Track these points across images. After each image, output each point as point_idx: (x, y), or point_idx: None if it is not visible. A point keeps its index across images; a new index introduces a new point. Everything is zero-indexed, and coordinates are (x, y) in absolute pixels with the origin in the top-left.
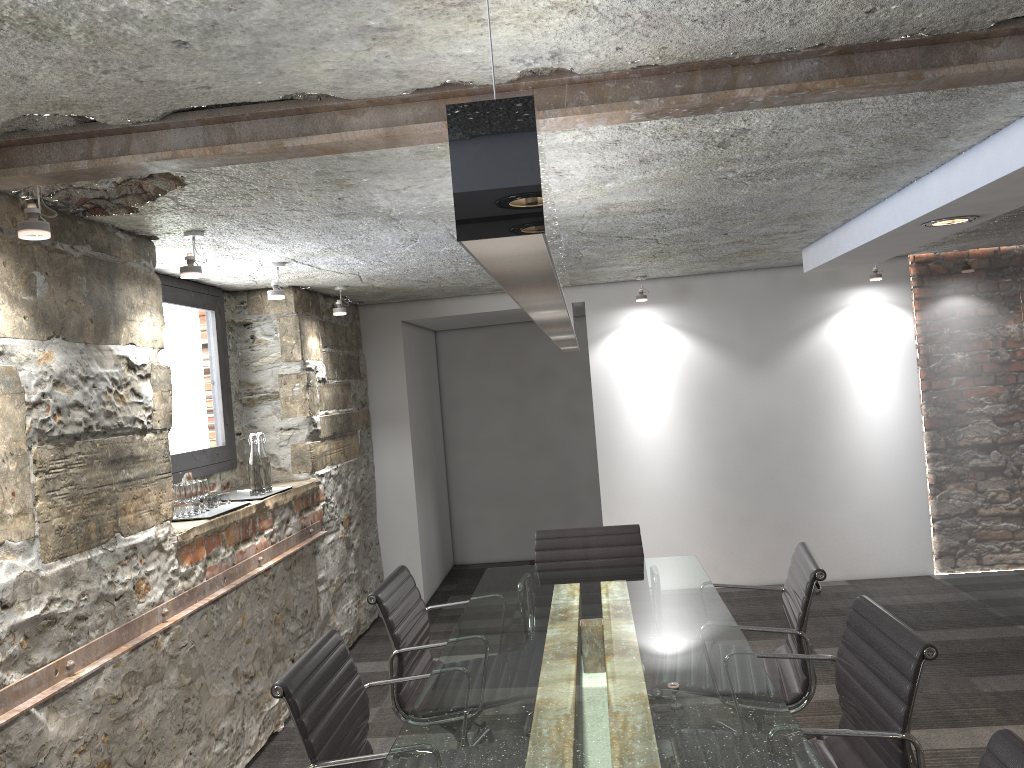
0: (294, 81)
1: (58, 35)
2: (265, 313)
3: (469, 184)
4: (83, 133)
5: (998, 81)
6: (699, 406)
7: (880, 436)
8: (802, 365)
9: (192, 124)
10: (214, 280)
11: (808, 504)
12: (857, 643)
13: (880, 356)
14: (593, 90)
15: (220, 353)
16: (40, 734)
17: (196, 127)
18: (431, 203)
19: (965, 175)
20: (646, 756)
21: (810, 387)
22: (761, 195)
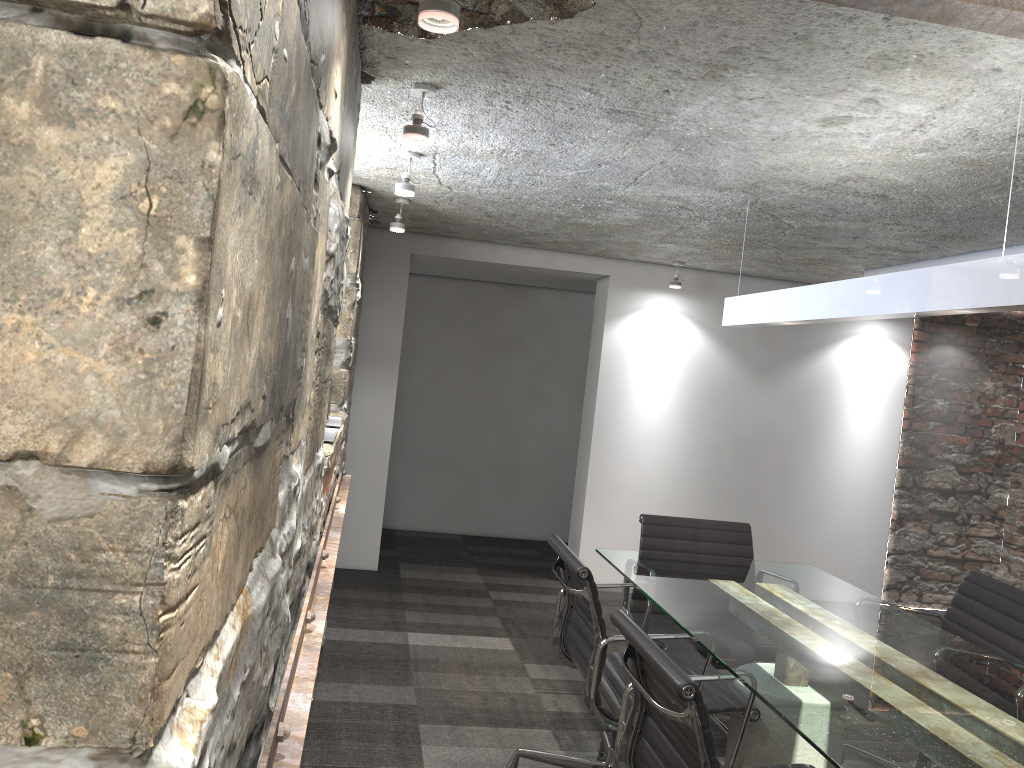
0: None
1: None
2: None
3: None
4: None
5: None
6: (701, 406)
7: (859, 466)
8: (804, 384)
9: None
10: None
11: (783, 521)
12: None
13: (874, 389)
14: None
15: None
16: None
17: None
18: (728, 125)
19: None
20: None
21: (807, 407)
22: (992, 205)
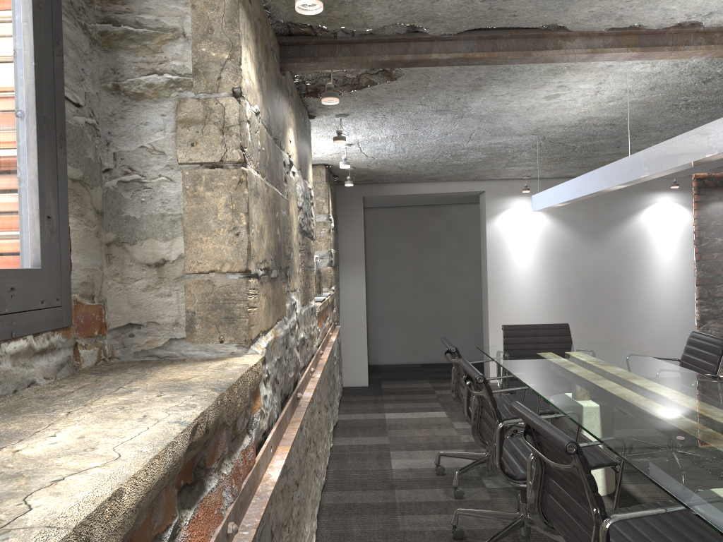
0: (563, 16)
1: None
2: None
3: None
4: (407, 38)
5: None
6: (555, 263)
7: (668, 288)
8: (622, 240)
9: (472, 38)
10: None
11: (621, 329)
12: None
13: (671, 237)
14: (707, 37)
15: None
16: None
17: (473, 40)
18: (500, 107)
19: None
20: (722, 412)
21: (626, 254)
22: (677, 119)
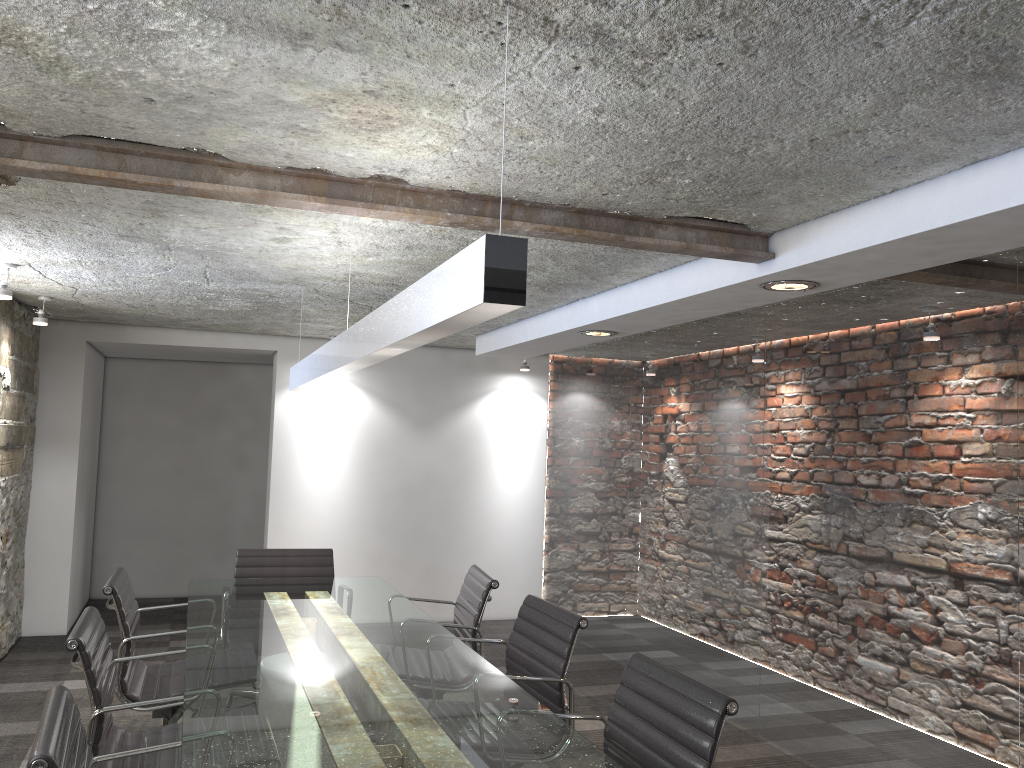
0: (206, 141)
1: (61, 72)
2: None
3: (493, 275)
4: None
5: (663, 251)
6: (369, 459)
7: (513, 499)
8: (459, 433)
9: (88, 147)
10: None
11: (450, 553)
12: (527, 626)
13: (520, 433)
14: (417, 198)
15: None
16: None
17: (91, 150)
18: (216, 243)
19: (618, 302)
20: (399, 687)
21: (463, 452)
22: None
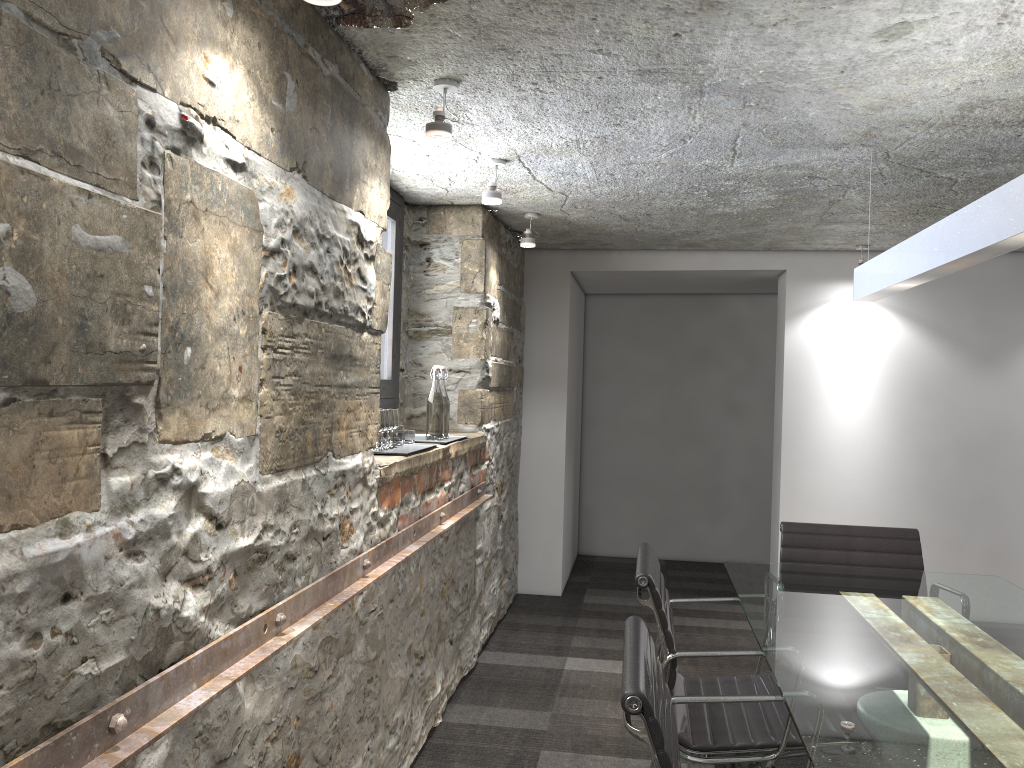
0: None
1: None
2: (446, 233)
3: None
4: None
5: None
6: (909, 405)
7: None
8: None
9: None
10: (405, 182)
11: None
12: None
13: None
14: None
15: (396, 272)
16: (237, 712)
17: None
18: (777, 63)
19: None
20: None
21: None
22: None
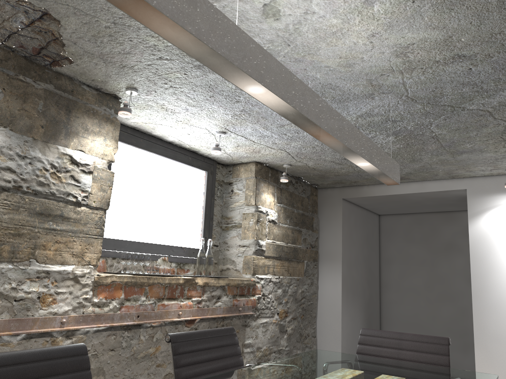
0: None
1: None
2: (239, 177)
3: None
4: None
5: None
6: None
7: None
8: None
9: None
10: (203, 151)
11: None
12: None
13: None
14: None
15: (207, 196)
16: None
17: None
18: None
19: None
20: None
21: None
22: None
